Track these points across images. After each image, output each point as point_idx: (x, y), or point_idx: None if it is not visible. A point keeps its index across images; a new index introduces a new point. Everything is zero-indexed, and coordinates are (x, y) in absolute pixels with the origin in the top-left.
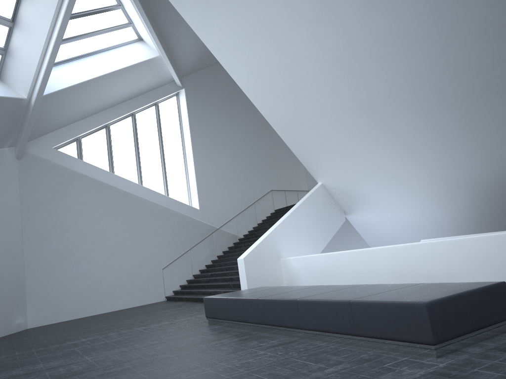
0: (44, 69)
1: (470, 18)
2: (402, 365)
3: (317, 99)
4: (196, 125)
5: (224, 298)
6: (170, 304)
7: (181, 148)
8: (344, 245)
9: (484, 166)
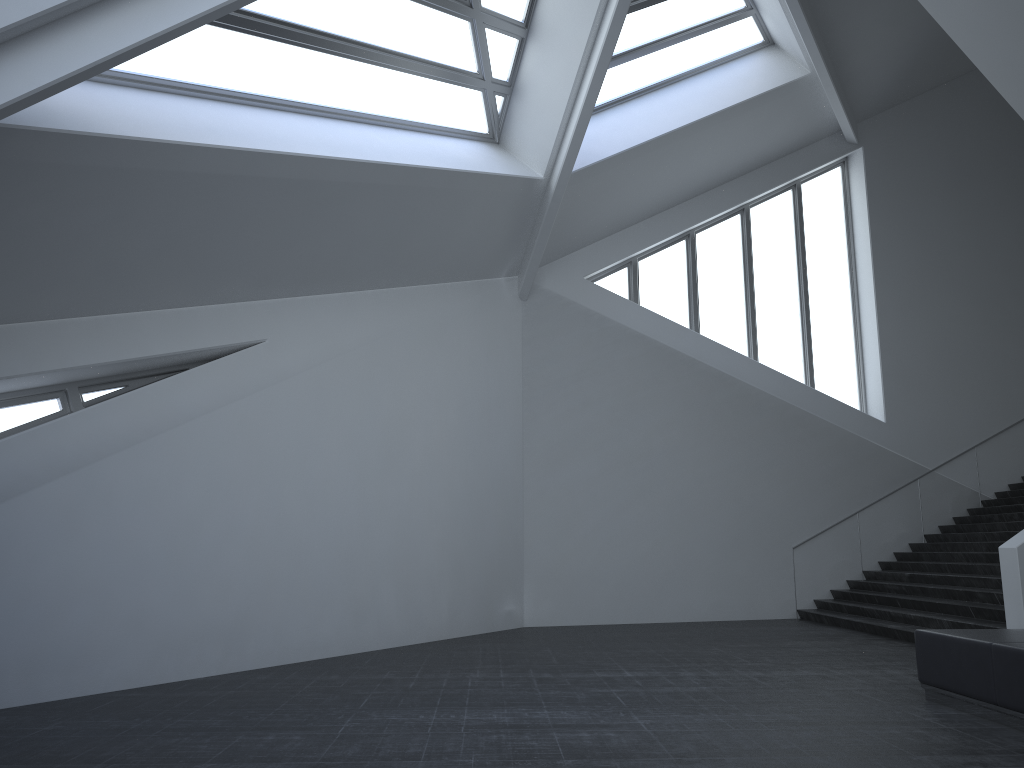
0: (577, 116)
1: None
2: None
3: None
4: (888, 229)
5: (980, 642)
6: (810, 629)
7: (848, 283)
8: None
9: None
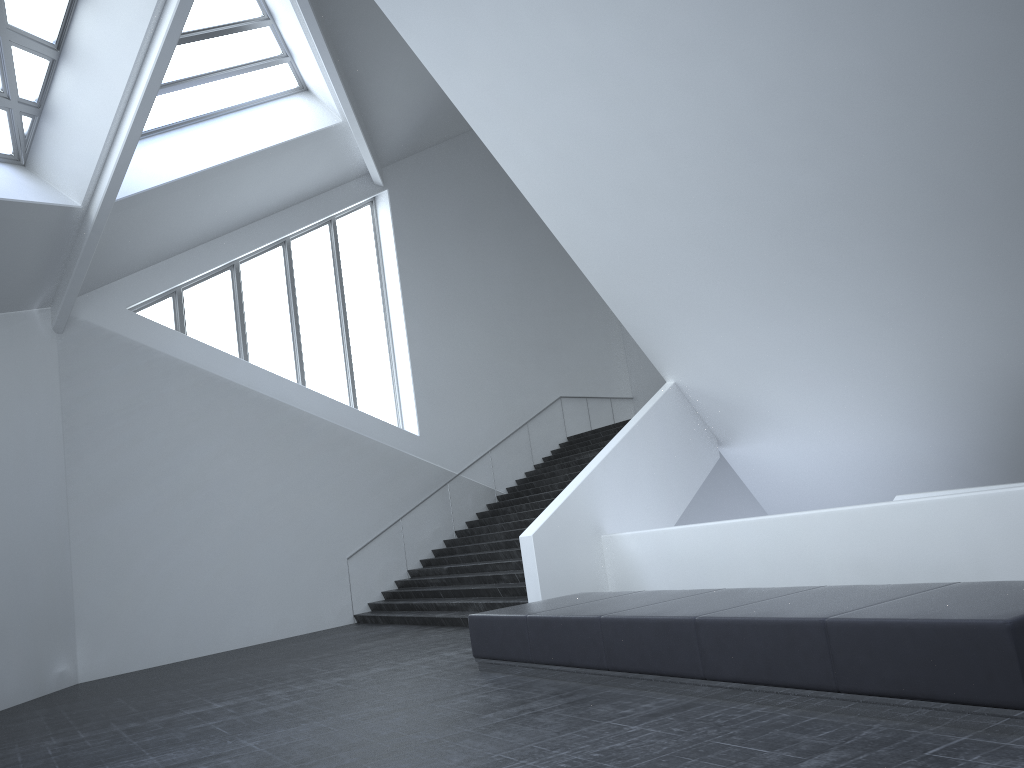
0: (121, 147)
1: None
2: (968, 753)
3: (683, 210)
4: (412, 263)
5: (519, 616)
6: (369, 630)
7: (381, 312)
8: (707, 507)
9: None
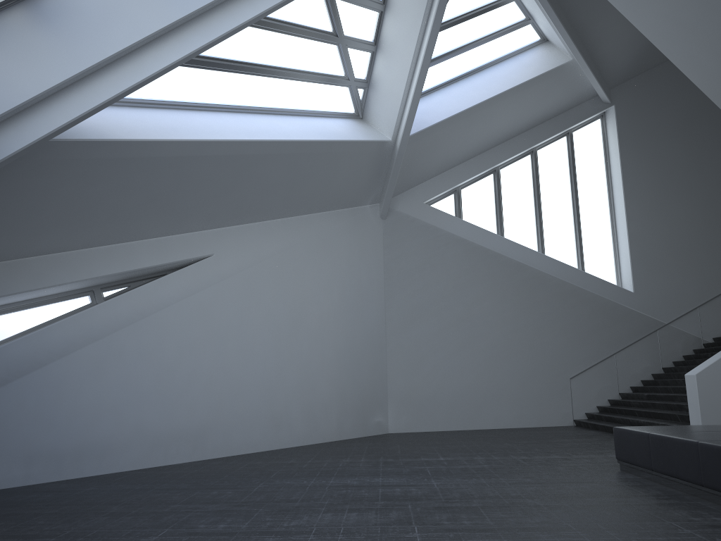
0: (410, 100)
1: None
2: None
3: None
4: (633, 160)
5: (644, 433)
6: (578, 431)
7: (607, 198)
8: None
9: None
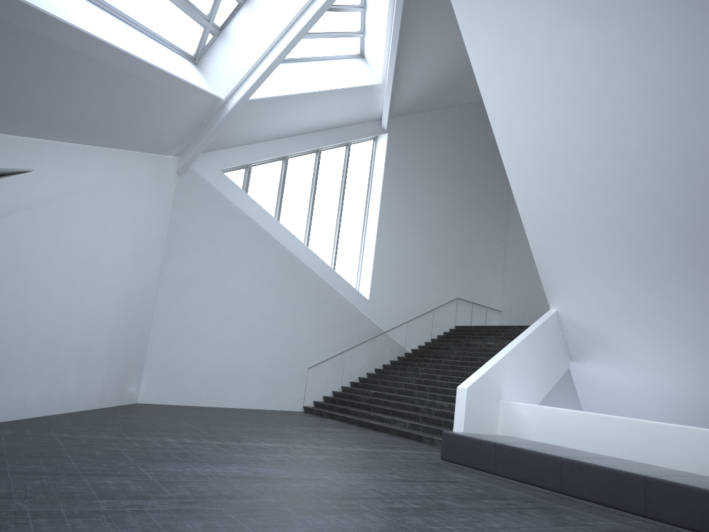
0: (264, 69)
1: None
2: None
3: (620, 203)
4: (391, 186)
5: (489, 441)
6: (321, 419)
7: (363, 212)
8: None
9: None
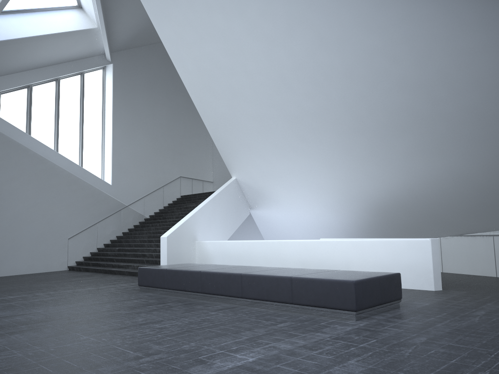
0: None
1: (395, 71)
2: (334, 324)
3: (254, 105)
4: (120, 102)
5: (163, 269)
6: (77, 273)
7: (101, 122)
8: (239, 236)
9: (377, 185)
